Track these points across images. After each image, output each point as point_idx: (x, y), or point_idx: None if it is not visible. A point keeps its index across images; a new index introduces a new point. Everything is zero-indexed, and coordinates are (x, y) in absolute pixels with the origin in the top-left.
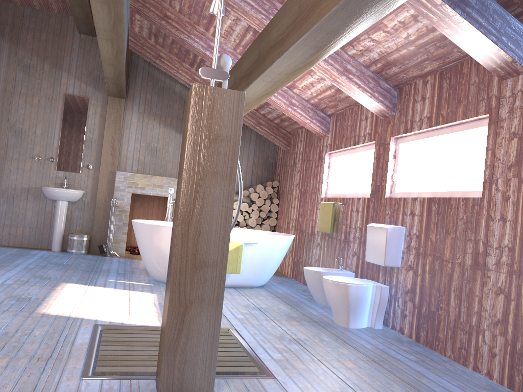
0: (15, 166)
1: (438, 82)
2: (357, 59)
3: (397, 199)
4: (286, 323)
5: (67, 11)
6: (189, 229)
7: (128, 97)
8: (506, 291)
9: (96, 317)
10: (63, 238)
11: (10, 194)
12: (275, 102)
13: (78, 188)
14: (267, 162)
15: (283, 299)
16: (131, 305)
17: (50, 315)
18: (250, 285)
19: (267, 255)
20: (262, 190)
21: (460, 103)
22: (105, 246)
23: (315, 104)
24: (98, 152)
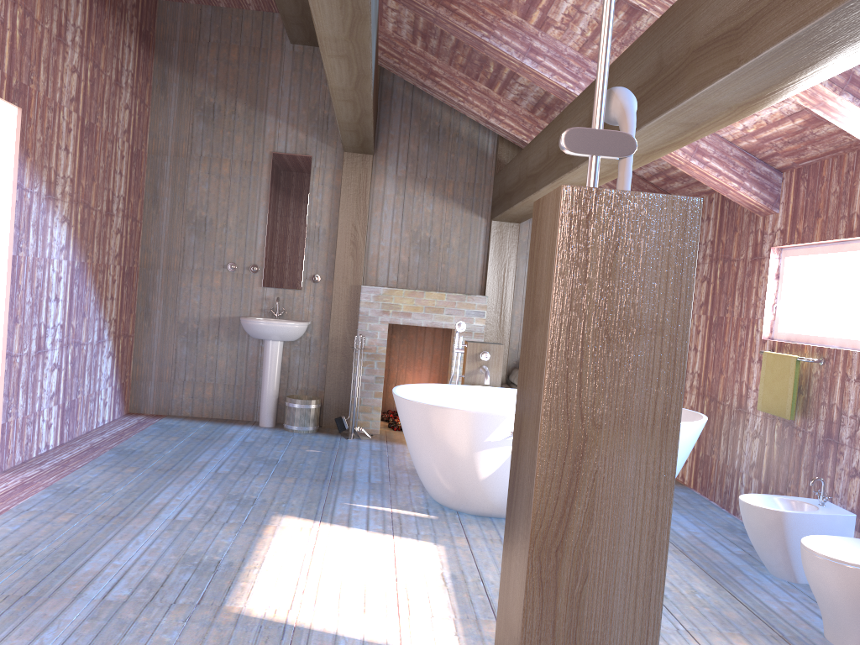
0: (197, 282)
1: None
2: None
3: None
4: (722, 644)
5: (270, 7)
6: (559, 567)
7: (378, 150)
8: None
9: (336, 624)
10: (276, 404)
11: (191, 329)
12: None
13: (299, 317)
14: None
15: (693, 558)
16: (400, 585)
17: (250, 618)
18: None
19: None
20: None
21: None
22: (347, 417)
23: (750, 149)
24: (329, 252)
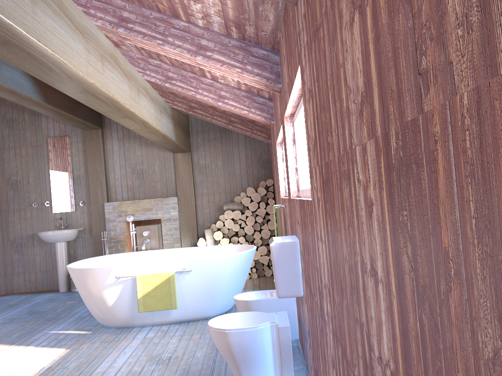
0: (17, 216)
1: (284, 32)
2: (214, 30)
3: (293, 200)
4: None
5: None
6: None
7: (105, 126)
8: (335, 366)
9: None
10: (67, 277)
11: (18, 243)
12: (204, 100)
13: (76, 226)
14: (262, 159)
15: None
16: None
17: None
18: (201, 316)
19: (212, 280)
20: (253, 192)
21: (291, 55)
22: None
23: (248, 90)
24: (87, 187)
